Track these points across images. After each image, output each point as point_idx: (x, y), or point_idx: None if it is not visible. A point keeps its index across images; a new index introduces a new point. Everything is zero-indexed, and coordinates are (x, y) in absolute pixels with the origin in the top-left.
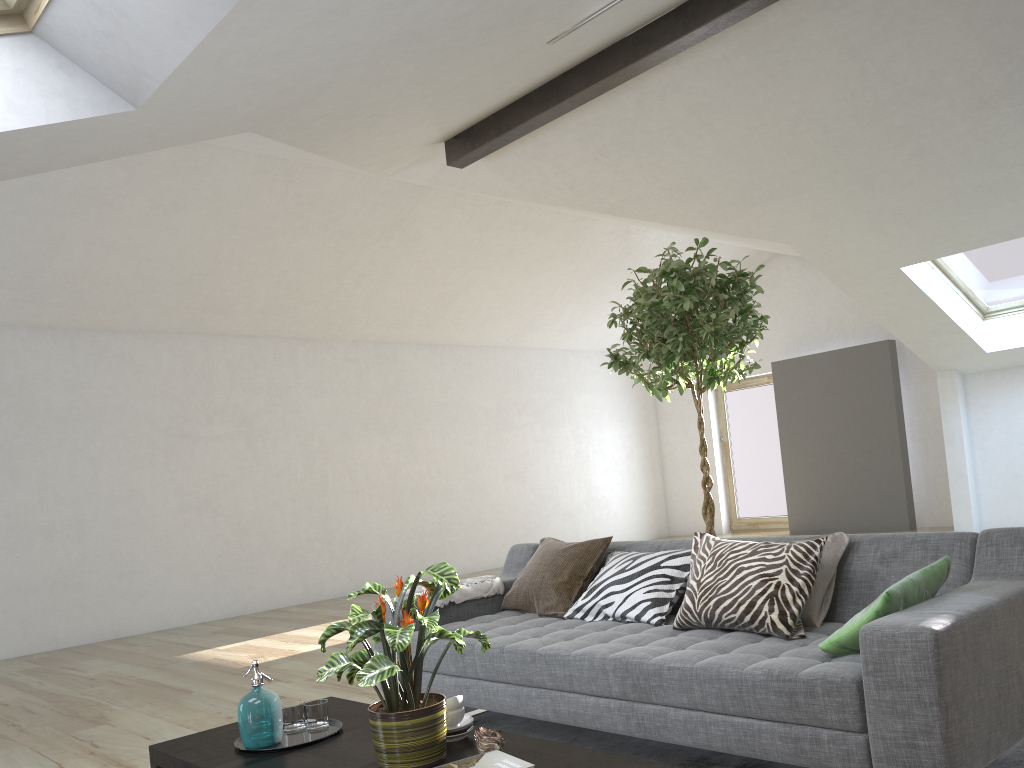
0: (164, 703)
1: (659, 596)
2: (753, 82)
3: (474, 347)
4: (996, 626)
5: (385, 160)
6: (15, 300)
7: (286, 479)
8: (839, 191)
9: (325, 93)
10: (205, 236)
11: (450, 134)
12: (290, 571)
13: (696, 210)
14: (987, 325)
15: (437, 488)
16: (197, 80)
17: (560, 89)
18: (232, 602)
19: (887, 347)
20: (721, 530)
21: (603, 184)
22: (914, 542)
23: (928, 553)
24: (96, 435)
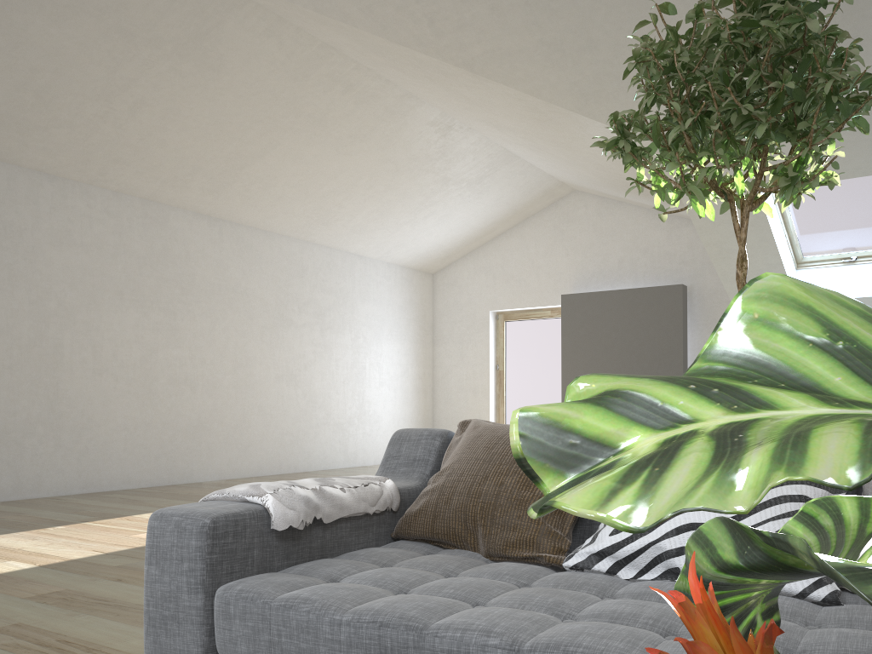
0: None
1: None
2: None
3: (258, 230)
4: None
5: None
6: None
7: (6, 342)
8: None
9: None
10: None
11: None
12: None
13: (570, 81)
14: (799, 275)
15: (199, 380)
16: None
17: None
18: None
19: (681, 291)
20: None
21: (472, 24)
22: None
23: None
24: None
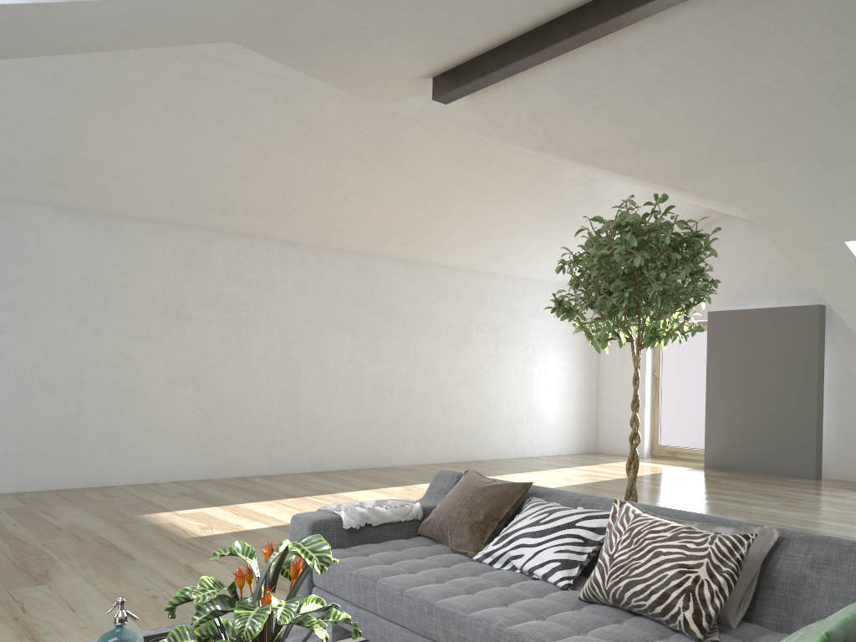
0: (105, 568)
1: (570, 558)
2: (730, 48)
3: (444, 267)
4: None
5: (376, 89)
6: (41, 181)
7: (264, 365)
8: (798, 163)
9: (306, 10)
10: (212, 142)
11: (438, 71)
12: (258, 445)
13: (658, 166)
14: None
15: (396, 387)
16: None
17: (544, 37)
18: (204, 466)
19: (817, 311)
20: (643, 454)
21: (574, 133)
22: (851, 552)
23: None
24: (102, 307)
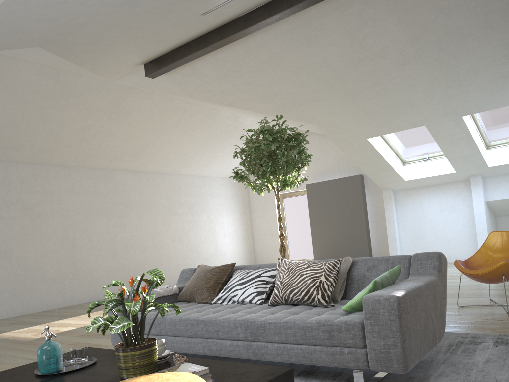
0: None
1: (261, 290)
2: (301, 44)
3: (157, 173)
4: (422, 295)
5: (111, 71)
6: None
7: (52, 240)
8: (340, 100)
9: (83, 29)
10: (7, 107)
11: (147, 60)
12: (54, 290)
13: (272, 106)
14: (405, 168)
15: (136, 245)
16: (11, 13)
17: (206, 40)
18: (20, 307)
19: (360, 177)
20: None
21: (226, 91)
22: (382, 260)
23: (389, 265)
24: None
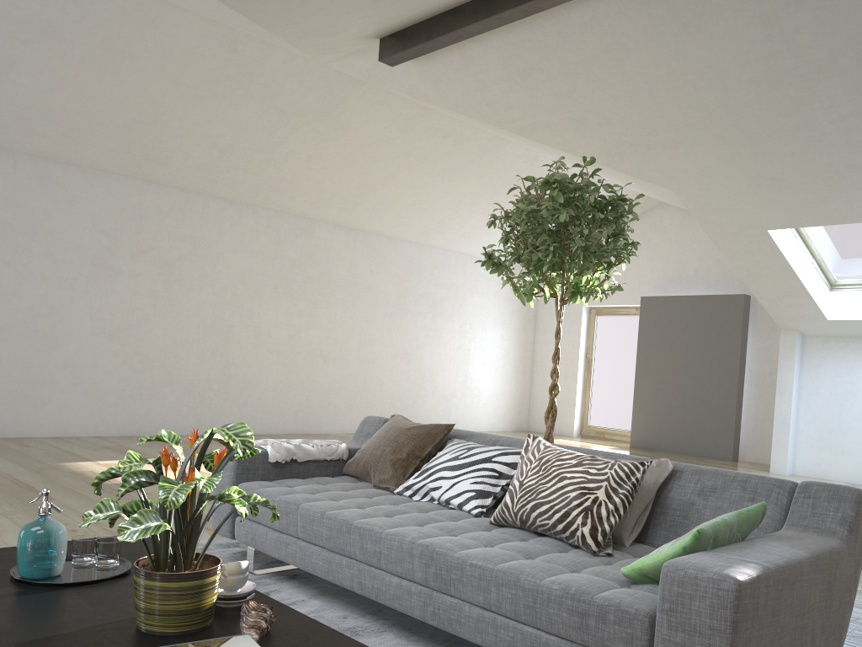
0: (22, 506)
1: (484, 489)
2: (668, 31)
3: (385, 237)
4: (801, 582)
5: (322, 45)
6: None
7: (195, 323)
8: (727, 149)
9: None
10: (149, 87)
11: (385, 31)
12: (186, 404)
13: (597, 145)
14: (832, 296)
15: (331, 354)
16: None
17: (491, 5)
18: (128, 423)
19: (742, 300)
20: (572, 433)
21: (518, 105)
22: (734, 481)
23: (746, 494)
24: (25, 252)
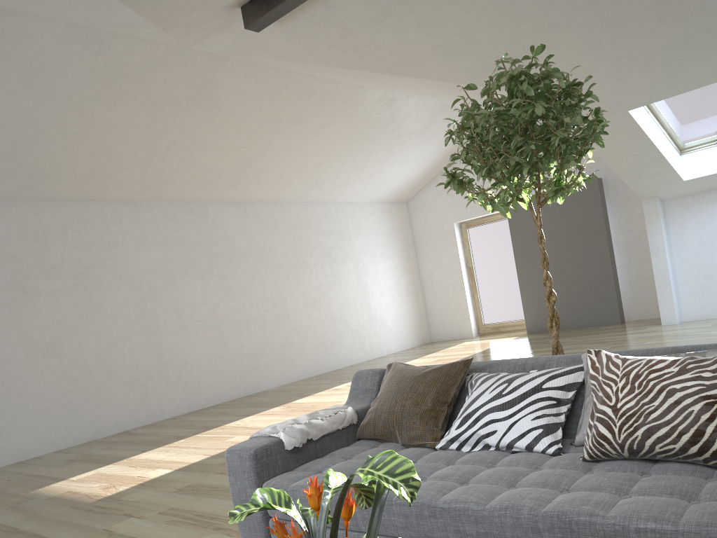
0: None
1: (549, 422)
2: None
3: (271, 202)
4: None
5: (187, 23)
6: None
7: (122, 321)
8: (588, 41)
9: None
10: (23, 106)
11: None
12: (133, 398)
13: (464, 66)
14: (683, 159)
15: (251, 319)
16: None
17: None
18: (84, 430)
19: (597, 184)
20: (472, 334)
21: (384, 44)
22: None
23: None
24: None
